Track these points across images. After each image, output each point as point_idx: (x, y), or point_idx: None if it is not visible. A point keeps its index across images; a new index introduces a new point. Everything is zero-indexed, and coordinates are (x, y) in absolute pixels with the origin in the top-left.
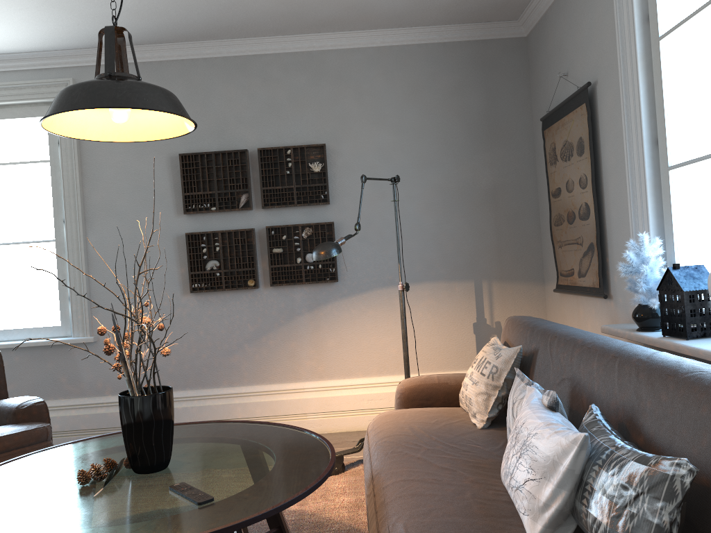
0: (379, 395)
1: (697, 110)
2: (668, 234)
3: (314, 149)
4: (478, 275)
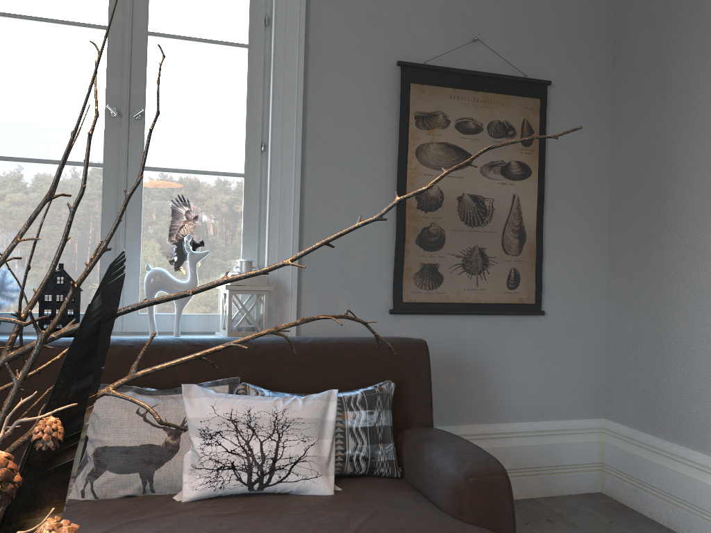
0: None
1: (56, 114)
2: None
3: None
4: None
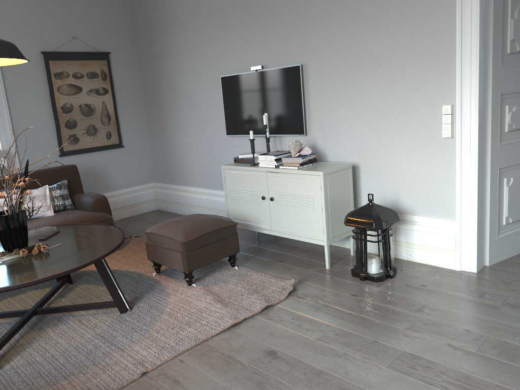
0: None
1: None
2: None
3: None
4: None
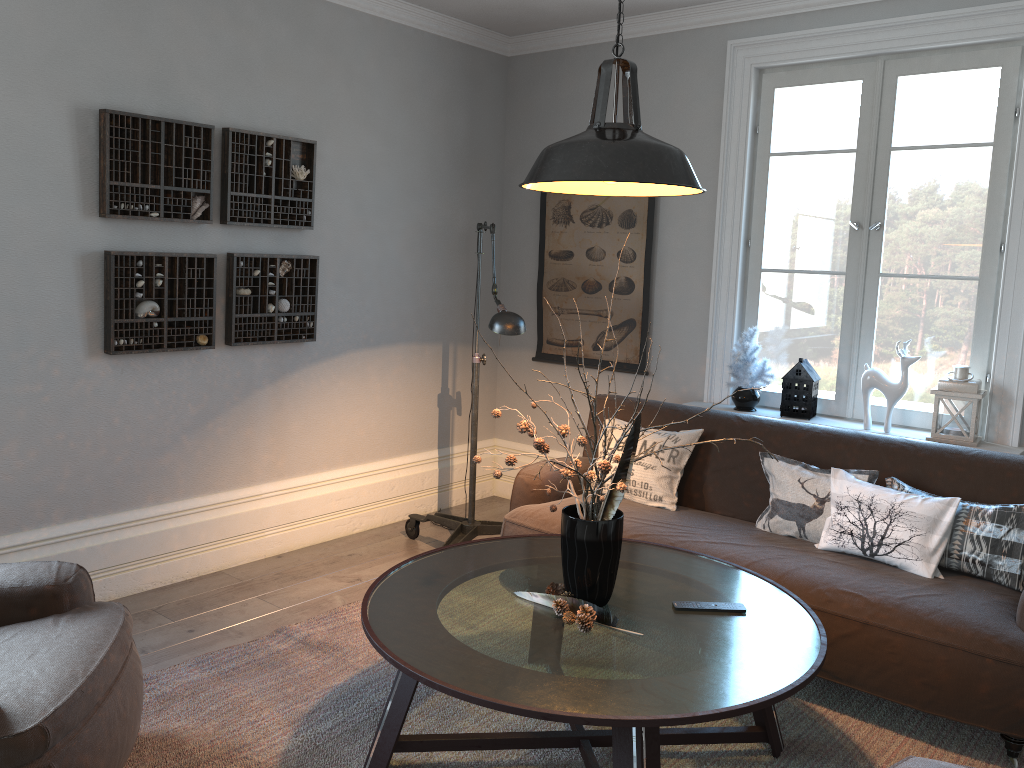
0: (348, 492)
1: (811, 231)
2: (749, 326)
3: (296, 145)
4: (447, 337)
